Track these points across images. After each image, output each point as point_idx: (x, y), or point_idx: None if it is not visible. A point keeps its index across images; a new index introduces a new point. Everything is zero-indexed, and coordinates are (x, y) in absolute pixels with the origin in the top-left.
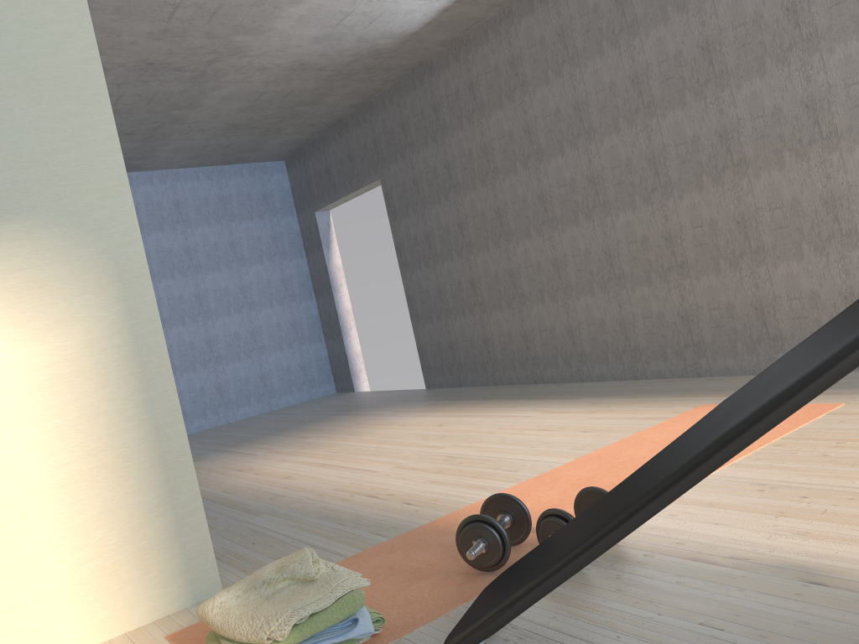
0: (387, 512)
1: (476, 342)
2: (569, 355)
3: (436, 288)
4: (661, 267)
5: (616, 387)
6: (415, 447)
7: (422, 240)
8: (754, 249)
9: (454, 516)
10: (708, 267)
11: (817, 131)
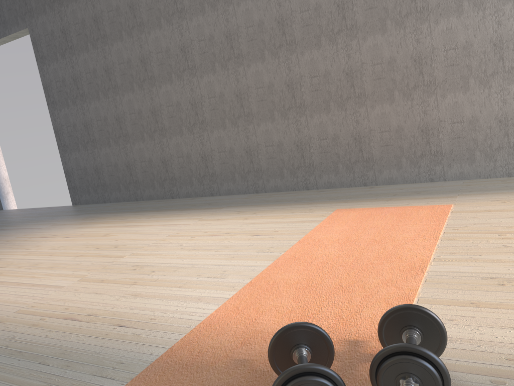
0: (101, 340)
1: (120, 167)
2: (202, 176)
3: (83, 122)
4: (283, 108)
5: (247, 199)
6: (92, 257)
7: (70, 82)
8: (358, 94)
9: (192, 341)
10: (321, 107)
11: (413, 6)
